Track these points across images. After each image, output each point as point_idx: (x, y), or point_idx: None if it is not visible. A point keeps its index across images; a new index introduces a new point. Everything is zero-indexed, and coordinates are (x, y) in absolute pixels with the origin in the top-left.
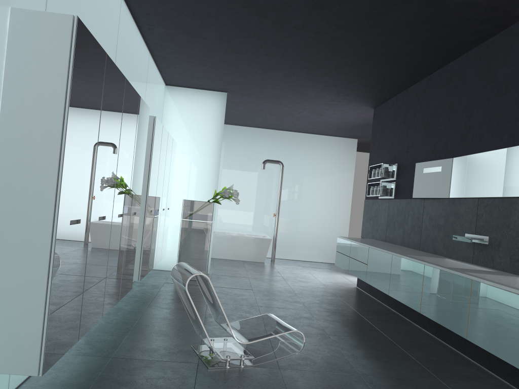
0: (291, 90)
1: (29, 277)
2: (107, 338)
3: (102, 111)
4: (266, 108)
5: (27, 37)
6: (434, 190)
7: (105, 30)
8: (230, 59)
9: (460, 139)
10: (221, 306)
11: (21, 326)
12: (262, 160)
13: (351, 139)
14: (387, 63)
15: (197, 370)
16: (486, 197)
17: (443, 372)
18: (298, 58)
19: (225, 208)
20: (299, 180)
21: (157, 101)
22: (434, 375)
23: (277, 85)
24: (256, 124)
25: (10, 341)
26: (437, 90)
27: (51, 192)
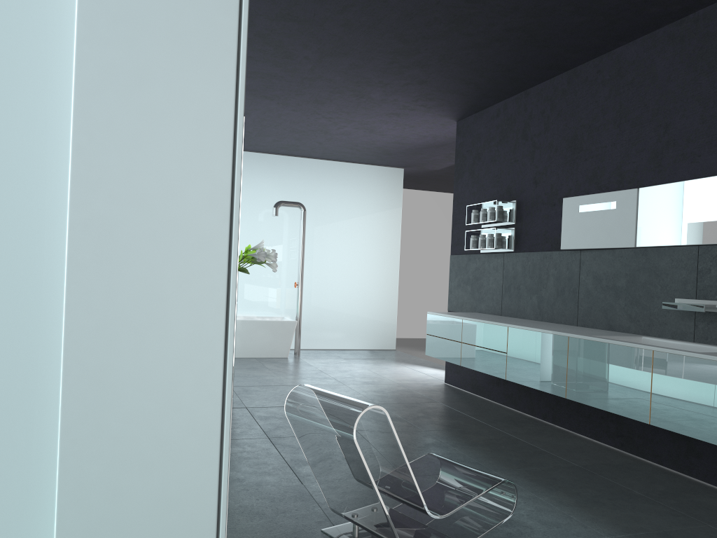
0: (349, 90)
1: (175, 484)
2: None
3: None
4: (291, 120)
5: None
6: (604, 236)
7: None
8: (276, 32)
9: (649, 160)
10: (406, 459)
11: None
12: (269, 203)
13: (396, 168)
14: (526, 46)
15: None
16: (713, 244)
17: (698, 511)
18: (392, 34)
19: None
20: (325, 231)
21: None
22: (694, 517)
23: (331, 81)
24: (259, 147)
25: None
26: (592, 90)
27: (216, 272)
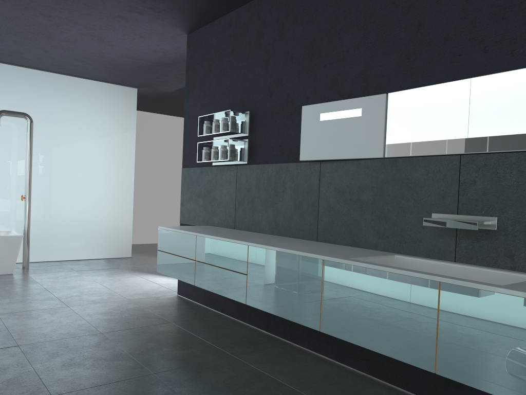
0: None
1: None
2: None
3: None
4: (2, 14)
5: None
6: (349, 146)
7: None
8: None
9: (399, 62)
10: None
11: None
12: None
13: (130, 87)
14: None
15: None
16: (479, 153)
17: None
18: None
19: None
20: (57, 144)
21: None
22: None
23: None
24: None
25: None
26: None
27: None
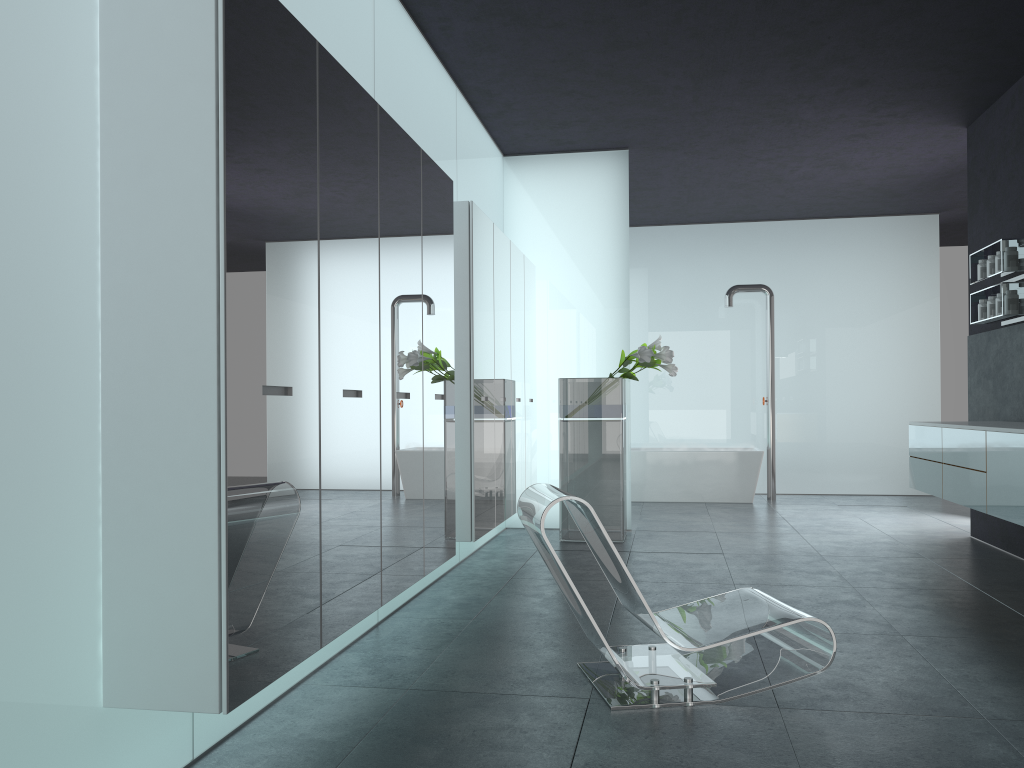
0: (765, 116)
1: (184, 506)
2: (406, 653)
3: (321, 164)
4: (717, 172)
5: (133, 9)
6: None
7: (342, 28)
8: (619, 66)
9: None
10: (625, 567)
11: (179, 610)
12: (725, 290)
13: (925, 215)
14: None
15: (586, 712)
16: None
17: None
18: (765, 30)
19: (658, 399)
20: (812, 322)
21: (487, 187)
22: None
23: (732, 109)
24: (703, 215)
25: (162, 640)
26: None
27: (208, 321)
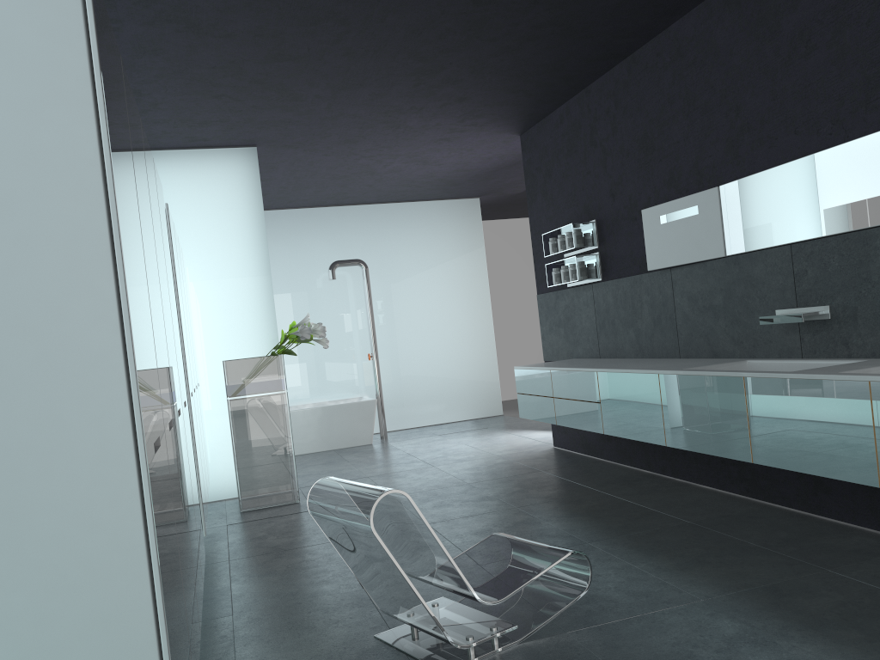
0: (380, 122)
1: (106, 603)
2: None
3: (136, 187)
4: (326, 166)
5: None
6: (692, 248)
7: None
8: (273, 75)
9: (725, 151)
10: (441, 544)
11: None
12: (324, 265)
13: (470, 199)
14: (566, 40)
15: None
16: (806, 240)
17: (821, 555)
18: (405, 54)
19: None
20: (396, 287)
21: None
22: (812, 564)
23: (356, 116)
24: (302, 201)
25: None
26: (655, 77)
27: (115, 385)
